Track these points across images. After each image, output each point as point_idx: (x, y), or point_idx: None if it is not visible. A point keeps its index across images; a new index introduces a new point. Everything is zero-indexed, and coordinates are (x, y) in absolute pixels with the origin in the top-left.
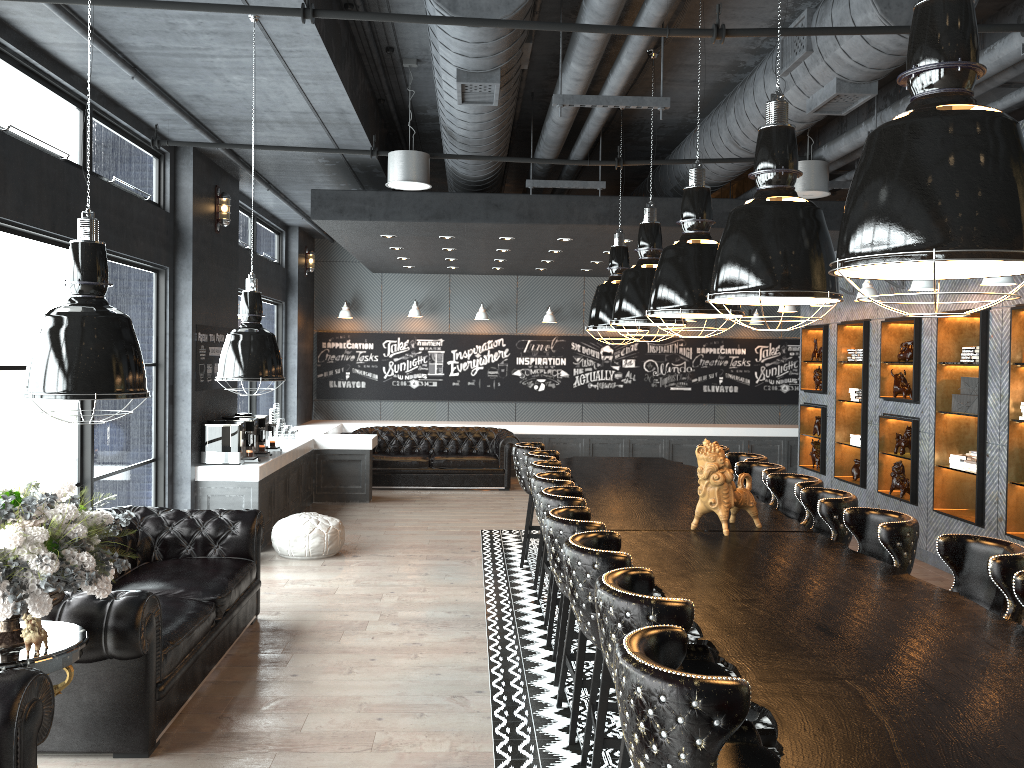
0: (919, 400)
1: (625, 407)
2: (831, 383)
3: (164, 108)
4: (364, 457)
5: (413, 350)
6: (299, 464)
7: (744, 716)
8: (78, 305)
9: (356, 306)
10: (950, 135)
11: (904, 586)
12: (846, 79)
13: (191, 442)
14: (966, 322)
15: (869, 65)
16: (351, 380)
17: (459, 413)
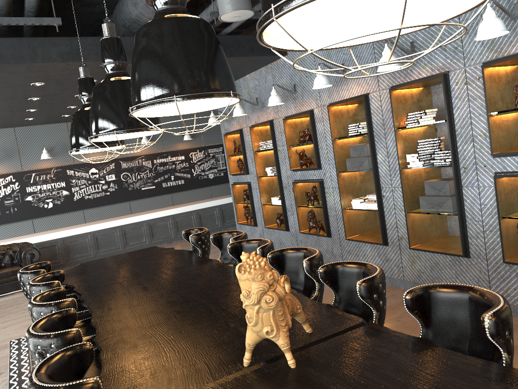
0: (321, 167)
1: (114, 207)
2: (251, 167)
3: None
4: None
5: None
6: None
7: None
8: None
9: None
10: None
11: None
12: None
13: None
14: (344, 109)
15: None
16: None
17: None
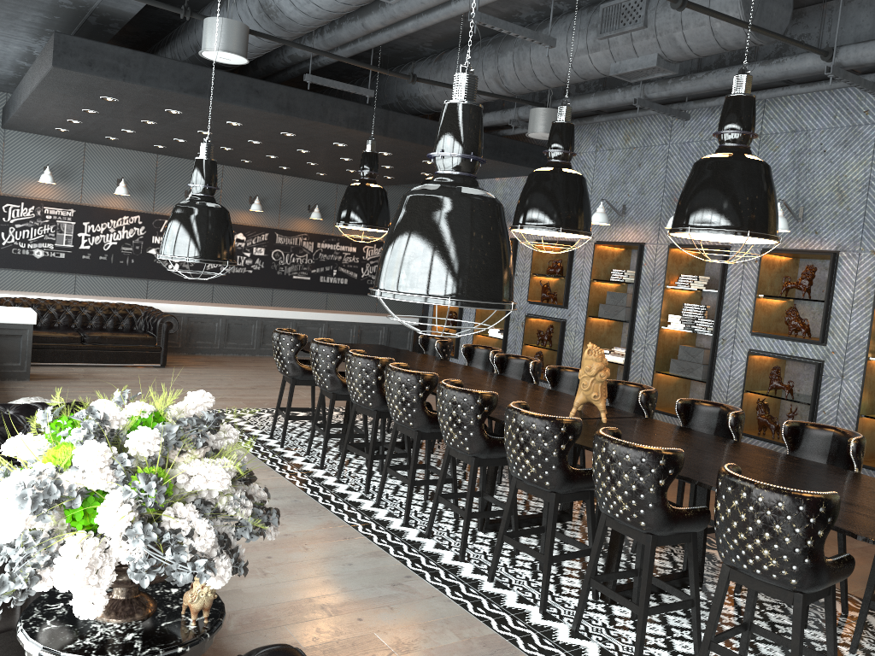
0: (567, 306)
1: (252, 291)
2: None
3: None
4: (26, 332)
5: (39, 218)
6: None
7: None
8: (474, 187)
9: None
10: None
11: (797, 462)
12: (665, 56)
13: None
14: (610, 250)
15: (696, 51)
16: None
17: (87, 287)
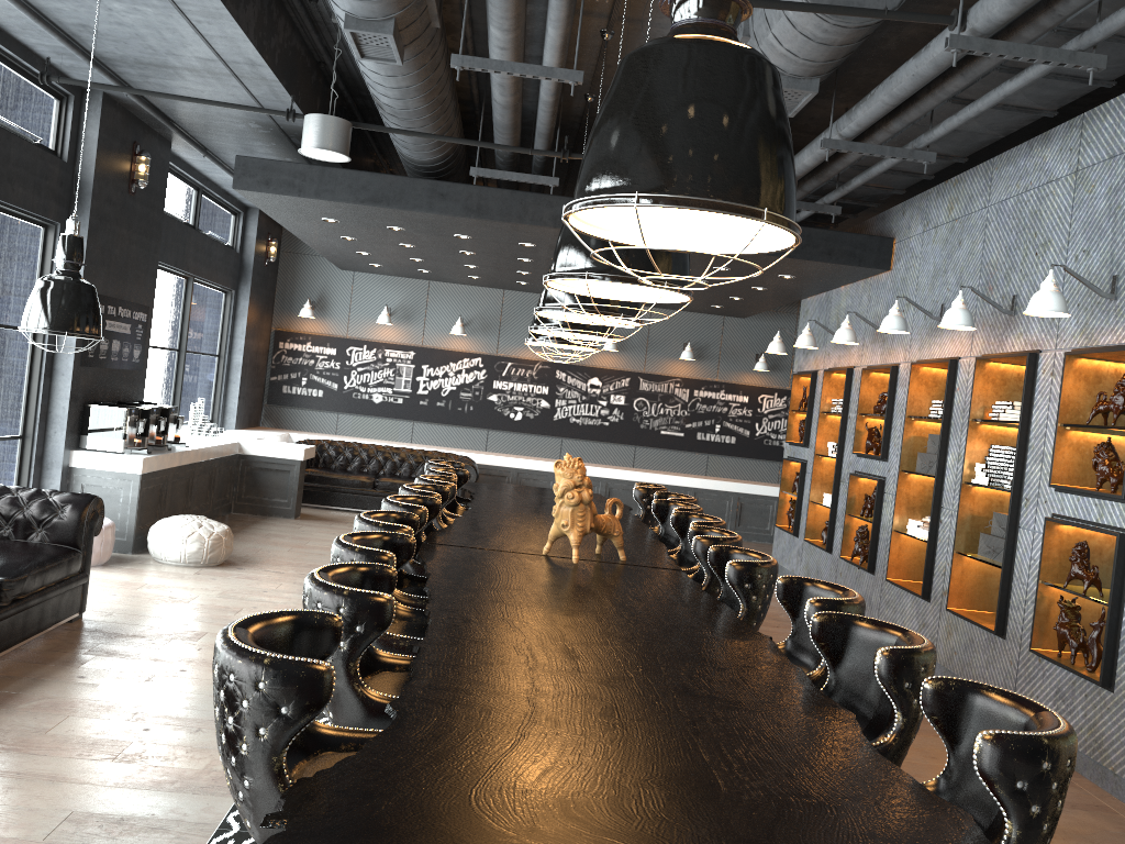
0: (887, 457)
1: (609, 448)
2: (813, 436)
3: (52, 38)
4: (294, 468)
5: (380, 361)
6: (213, 466)
7: (319, 706)
8: None
9: (322, 306)
10: (678, 65)
11: (716, 625)
12: (783, 71)
13: (67, 422)
14: (942, 374)
15: (802, 55)
16: (307, 387)
17: (424, 436)
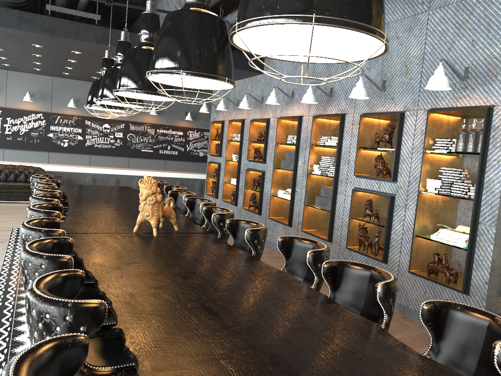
0: (266, 162)
1: (116, 159)
2: (224, 151)
3: None
4: None
5: None
6: None
7: None
8: None
9: None
10: None
11: (259, 270)
12: None
13: None
14: (290, 123)
15: None
16: None
17: (11, 156)
